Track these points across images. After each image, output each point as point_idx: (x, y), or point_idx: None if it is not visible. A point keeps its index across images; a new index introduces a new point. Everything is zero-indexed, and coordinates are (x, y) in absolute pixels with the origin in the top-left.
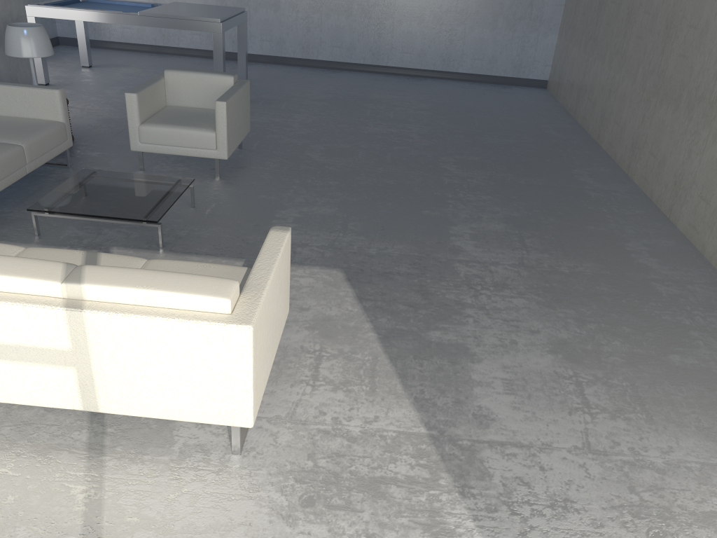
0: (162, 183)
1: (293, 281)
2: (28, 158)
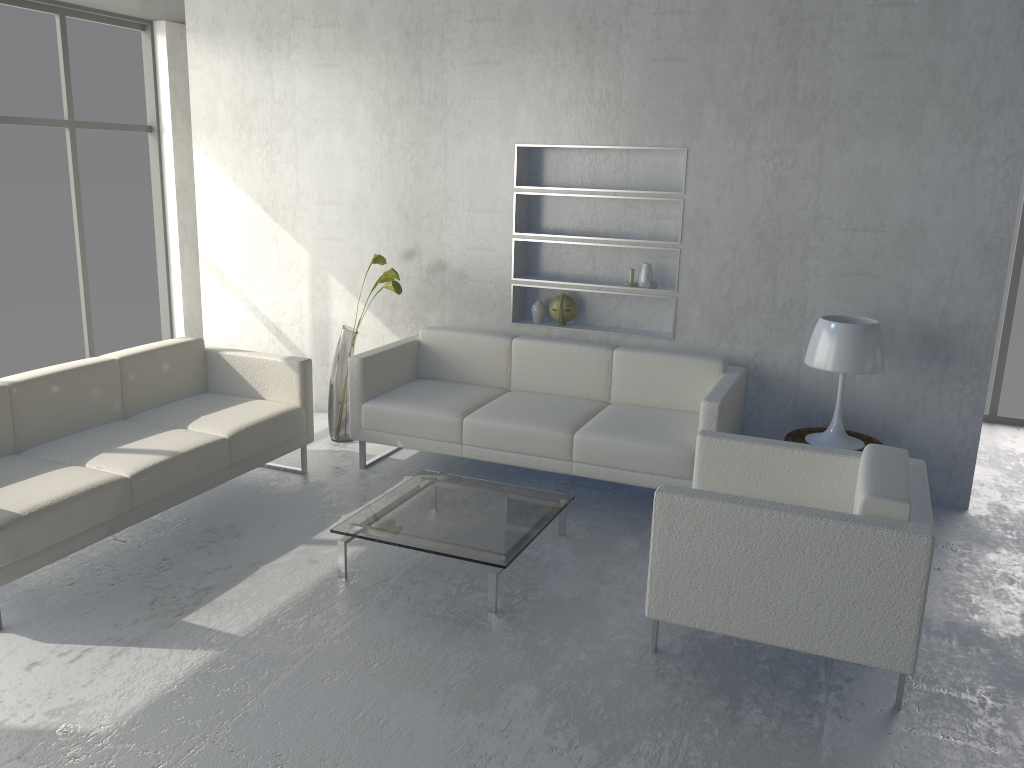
0: (486, 539)
1: (125, 669)
2: (575, 454)
